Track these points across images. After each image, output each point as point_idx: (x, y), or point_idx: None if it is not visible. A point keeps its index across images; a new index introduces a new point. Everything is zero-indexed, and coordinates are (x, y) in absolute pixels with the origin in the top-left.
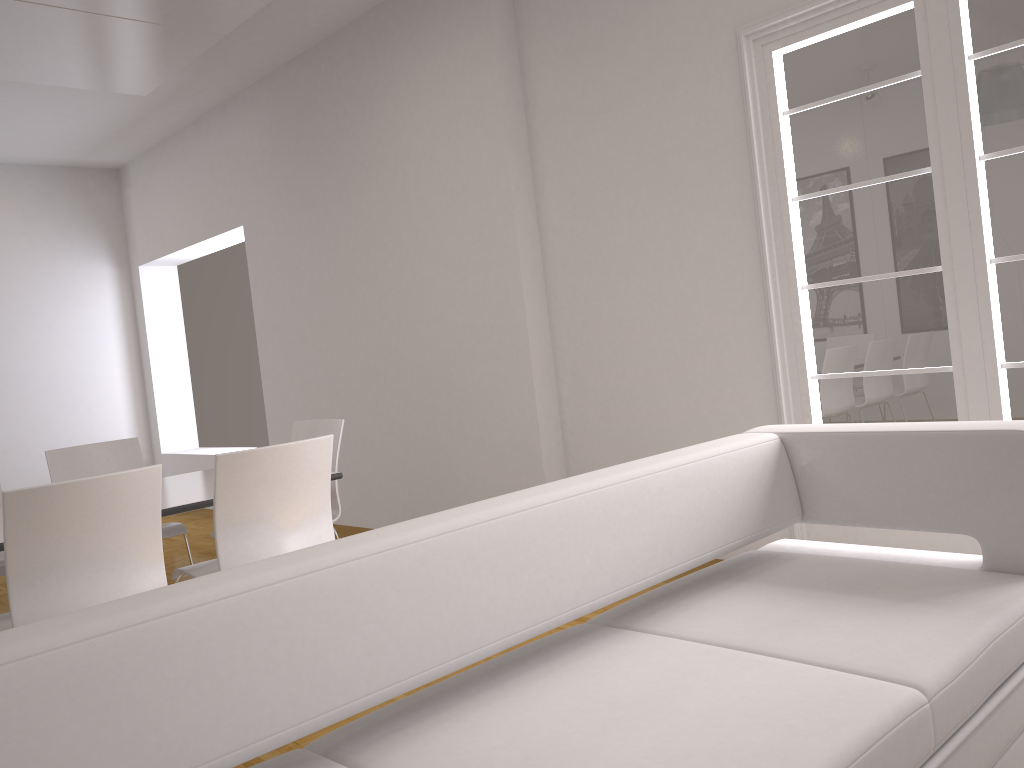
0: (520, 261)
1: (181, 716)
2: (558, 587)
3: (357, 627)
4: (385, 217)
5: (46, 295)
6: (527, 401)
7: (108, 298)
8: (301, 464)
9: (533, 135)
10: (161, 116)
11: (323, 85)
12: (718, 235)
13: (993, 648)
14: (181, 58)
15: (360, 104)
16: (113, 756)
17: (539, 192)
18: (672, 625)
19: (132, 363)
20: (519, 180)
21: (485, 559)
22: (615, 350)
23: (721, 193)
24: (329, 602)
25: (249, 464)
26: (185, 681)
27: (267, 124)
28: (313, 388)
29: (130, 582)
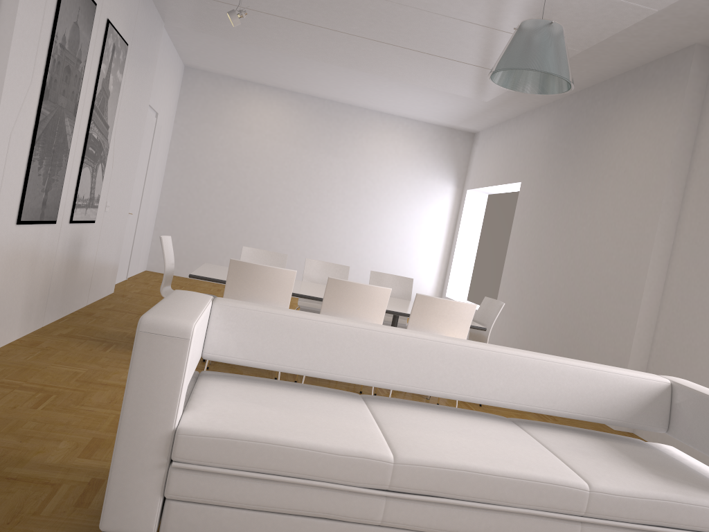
0: (653, 247)
1: (315, 353)
2: (480, 386)
3: (384, 356)
4: (591, 198)
5: (416, 193)
6: (629, 334)
7: (446, 203)
8: (455, 312)
9: (691, 171)
10: (498, 111)
11: (584, 112)
12: None
13: (663, 503)
14: None
15: (599, 128)
16: (293, 354)
17: (683, 208)
18: (536, 432)
19: (447, 242)
20: (670, 197)
21: (448, 358)
22: (694, 321)
23: None
24: (377, 343)
25: (430, 303)
26: (320, 343)
27: (550, 127)
28: (525, 286)
29: None
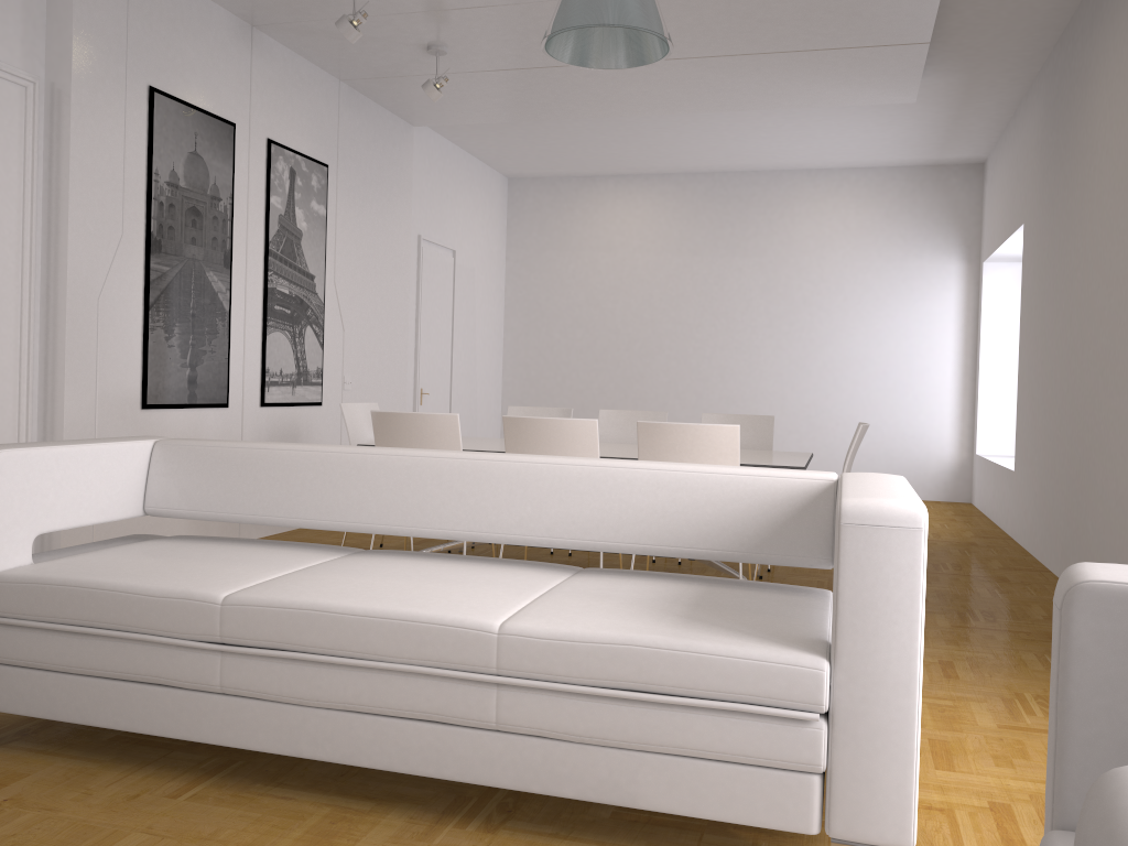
0: None
1: (270, 492)
2: (496, 515)
3: (358, 487)
4: (1080, 219)
5: (893, 288)
6: (1127, 448)
7: (952, 293)
8: (705, 443)
9: None
10: (975, 113)
11: (1066, 69)
12: None
13: (624, 649)
14: (911, 68)
15: (1080, 89)
16: (244, 496)
17: None
18: (582, 578)
19: (966, 360)
20: None
21: (448, 480)
22: None
23: None
24: (349, 470)
25: (659, 433)
26: (276, 479)
27: (1041, 114)
28: (1035, 404)
29: None
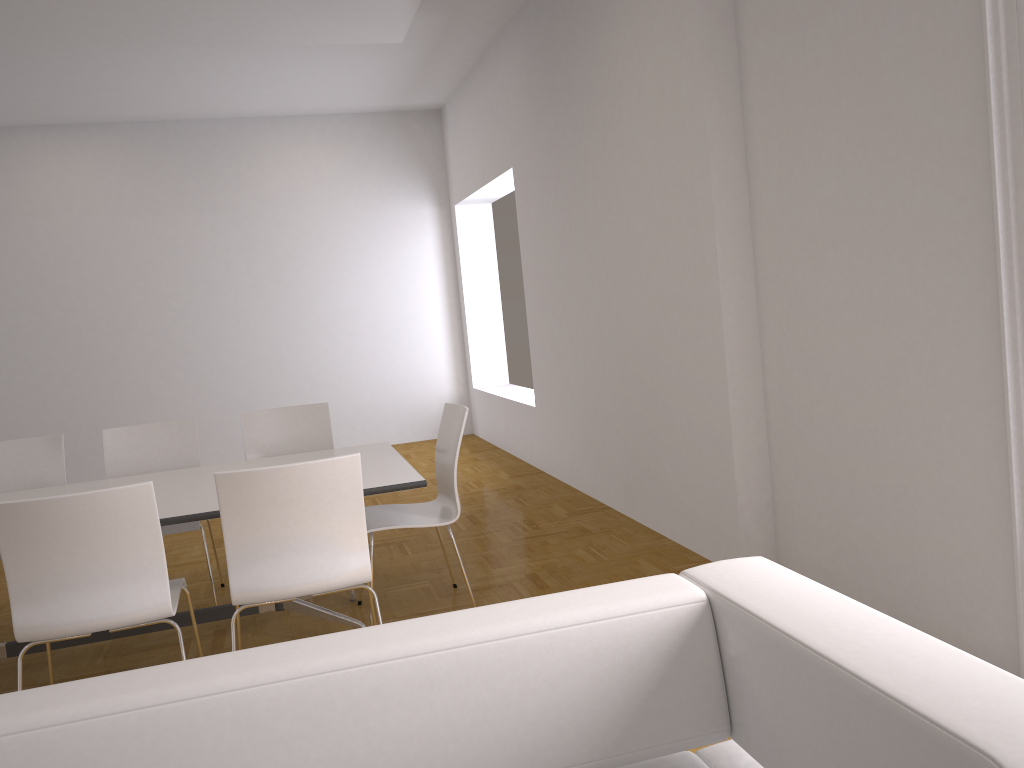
0: (715, 220)
1: None
2: None
3: None
4: (606, 161)
5: (375, 236)
6: (721, 393)
7: (429, 237)
8: (317, 485)
9: (742, 54)
10: (446, 57)
11: (559, 10)
12: (941, 191)
13: None
14: (408, 2)
15: (586, 29)
16: None
17: (747, 128)
18: None
19: (450, 299)
20: (720, 115)
21: None
22: (820, 341)
23: (947, 128)
24: None
25: (251, 484)
26: None
27: (524, 58)
28: (560, 344)
29: (127, 596)
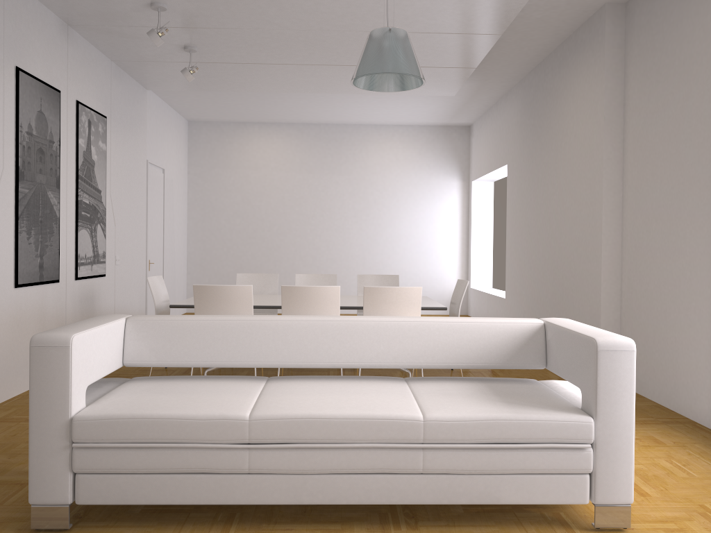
0: (603, 203)
1: (215, 347)
2: (363, 352)
3: (274, 340)
4: (555, 168)
5: (424, 194)
6: (597, 290)
7: (455, 198)
8: (403, 297)
9: (625, 124)
10: (476, 101)
11: (540, 86)
12: (698, 200)
13: (493, 422)
14: (460, 79)
15: (552, 99)
16: (197, 350)
17: (624, 160)
18: (417, 384)
19: (463, 235)
20: (610, 153)
21: (331, 333)
22: (646, 266)
23: (702, 172)
24: (267, 330)
25: (377, 293)
26: (219, 338)
27: (519, 107)
28: (522, 263)
29: None
